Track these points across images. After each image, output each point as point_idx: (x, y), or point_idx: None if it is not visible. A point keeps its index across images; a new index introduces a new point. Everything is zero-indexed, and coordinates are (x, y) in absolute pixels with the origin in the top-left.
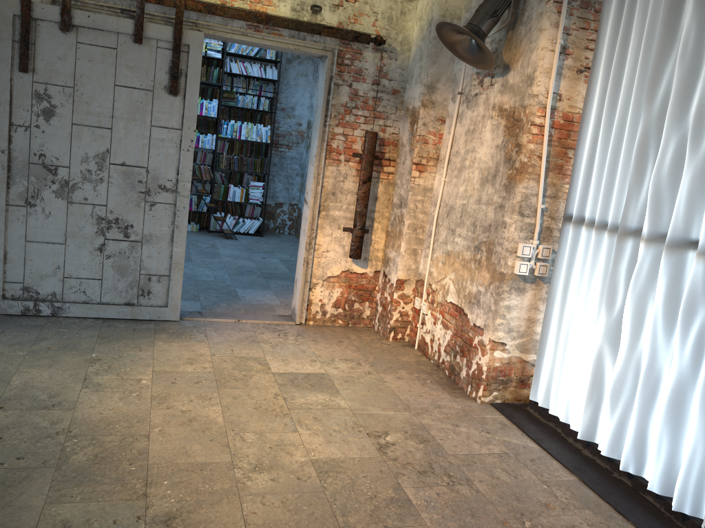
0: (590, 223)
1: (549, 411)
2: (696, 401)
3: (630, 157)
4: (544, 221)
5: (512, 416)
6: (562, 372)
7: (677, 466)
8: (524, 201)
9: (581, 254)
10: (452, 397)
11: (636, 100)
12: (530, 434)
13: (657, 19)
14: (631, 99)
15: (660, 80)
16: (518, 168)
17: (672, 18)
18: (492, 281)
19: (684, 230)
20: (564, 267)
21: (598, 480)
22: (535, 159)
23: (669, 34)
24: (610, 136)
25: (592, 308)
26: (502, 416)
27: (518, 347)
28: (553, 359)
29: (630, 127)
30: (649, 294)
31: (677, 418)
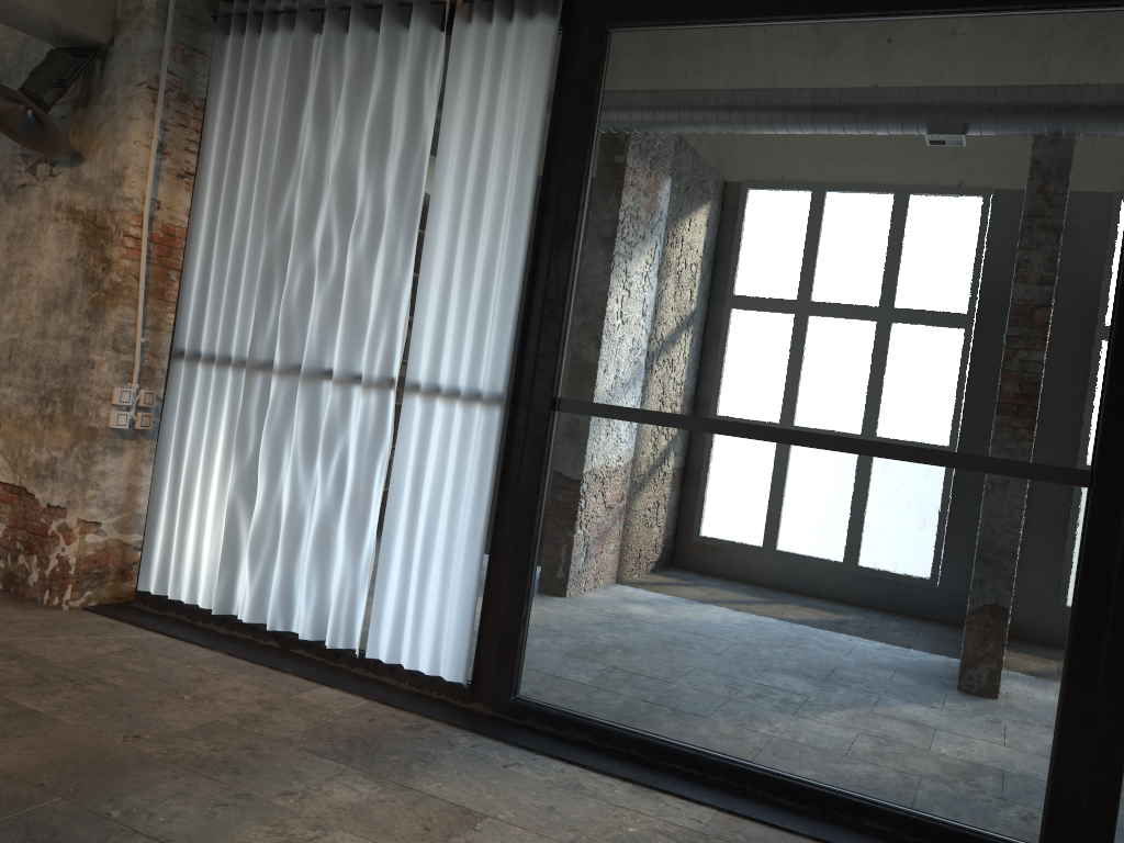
0: (209, 358)
1: (166, 599)
2: (342, 530)
3: (253, 282)
4: (145, 359)
5: (119, 614)
6: (184, 543)
7: (327, 605)
8: (120, 332)
9: (200, 395)
10: (25, 610)
11: (256, 219)
12: (151, 627)
13: (273, 135)
14: (250, 217)
15: (282, 201)
16: (109, 290)
17: (290, 137)
18: (77, 441)
19: (318, 360)
20: (178, 414)
21: (245, 650)
22: (131, 279)
23: (288, 154)
24: (227, 257)
25: (219, 457)
26: (106, 618)
27: (117, 526)
28: (169, 530)
29: (251, 249)
30: (286, 431)
31: (325, 554)
